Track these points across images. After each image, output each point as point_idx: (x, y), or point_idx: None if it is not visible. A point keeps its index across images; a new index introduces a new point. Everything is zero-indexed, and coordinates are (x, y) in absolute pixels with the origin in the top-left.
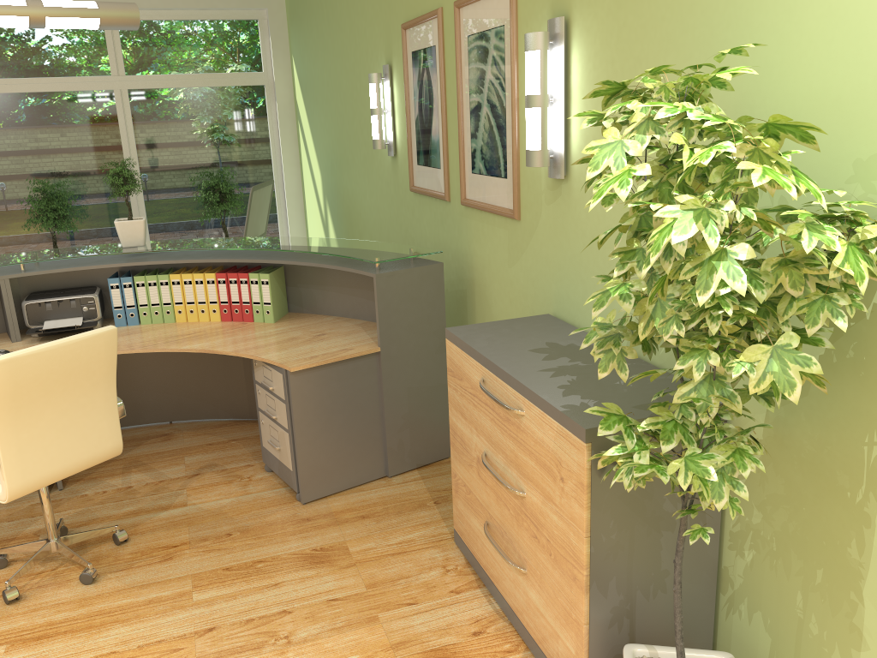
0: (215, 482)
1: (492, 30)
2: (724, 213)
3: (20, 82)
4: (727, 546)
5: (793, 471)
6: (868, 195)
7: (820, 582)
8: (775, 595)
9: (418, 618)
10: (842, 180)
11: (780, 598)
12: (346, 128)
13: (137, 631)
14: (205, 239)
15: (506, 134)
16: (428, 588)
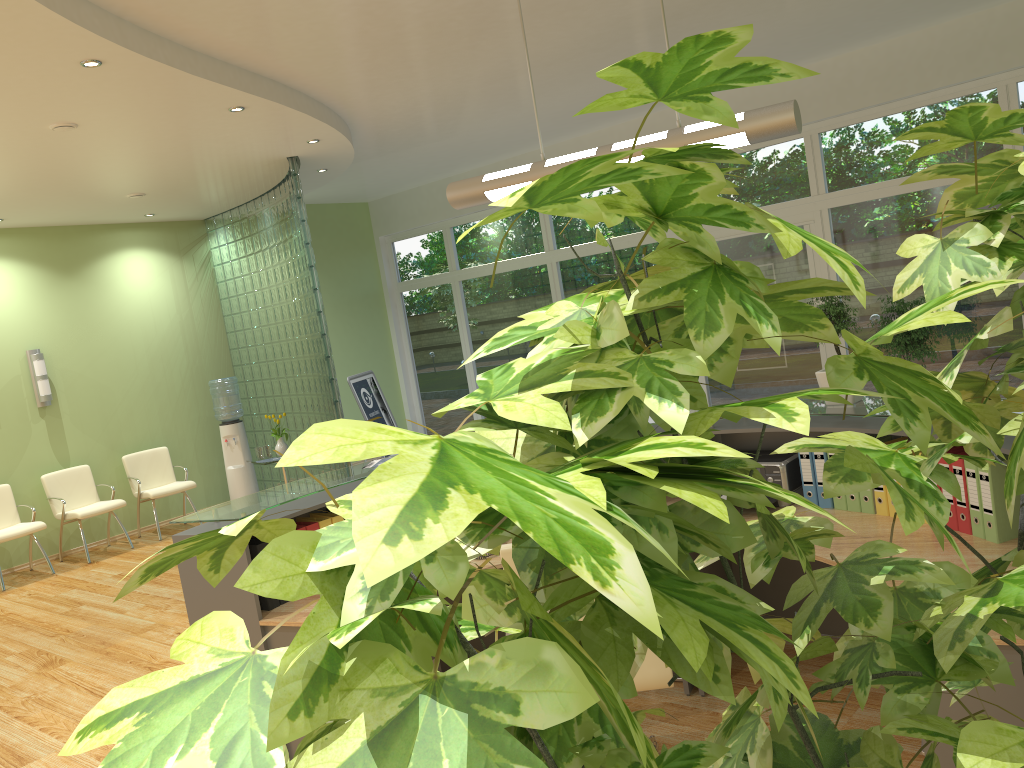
0: None
1: None
2: None
3: (893, 184)
4: None
5: None
6: None
7: None
8: None
9: None
10: None
11: None
12: None
13: None
14: None
15: None
16: None
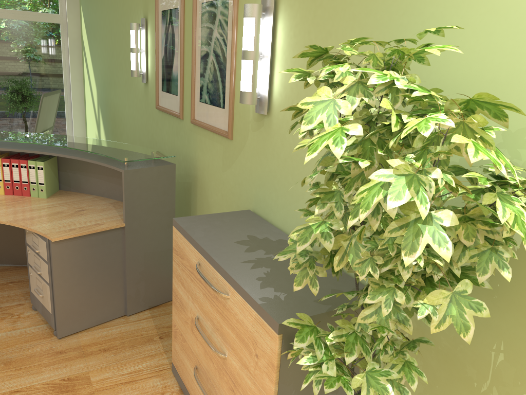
0: None
1: (219, 0)
2: (431, 180)
3: None
4: None
5: (430, 357)
6: (513, 160)
7: None
8: None
9: None
10: None
11: None
12: (114, 60)
13: None
14: None
15: (226, 77)
16: None
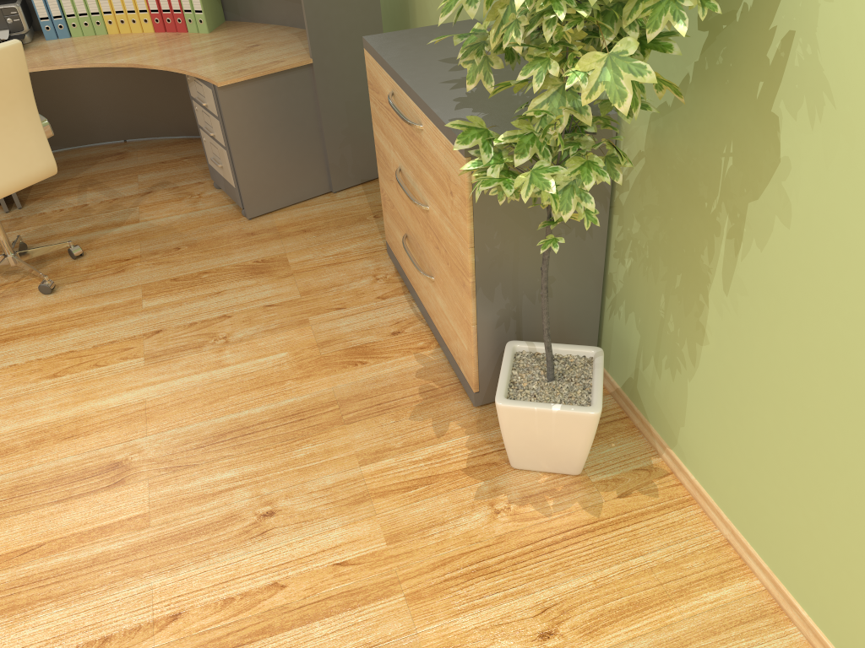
0: (166, 200)
1: None
2: None
3: None
4: (613, 254)
5: (666, 183)
6: None
7: (679, 286)
8: (645, 298)
9: (344, 321)
10: None
11: (649, 301)
12: None
13: (92, 334)
14: None
15: None
16: (357, 295)
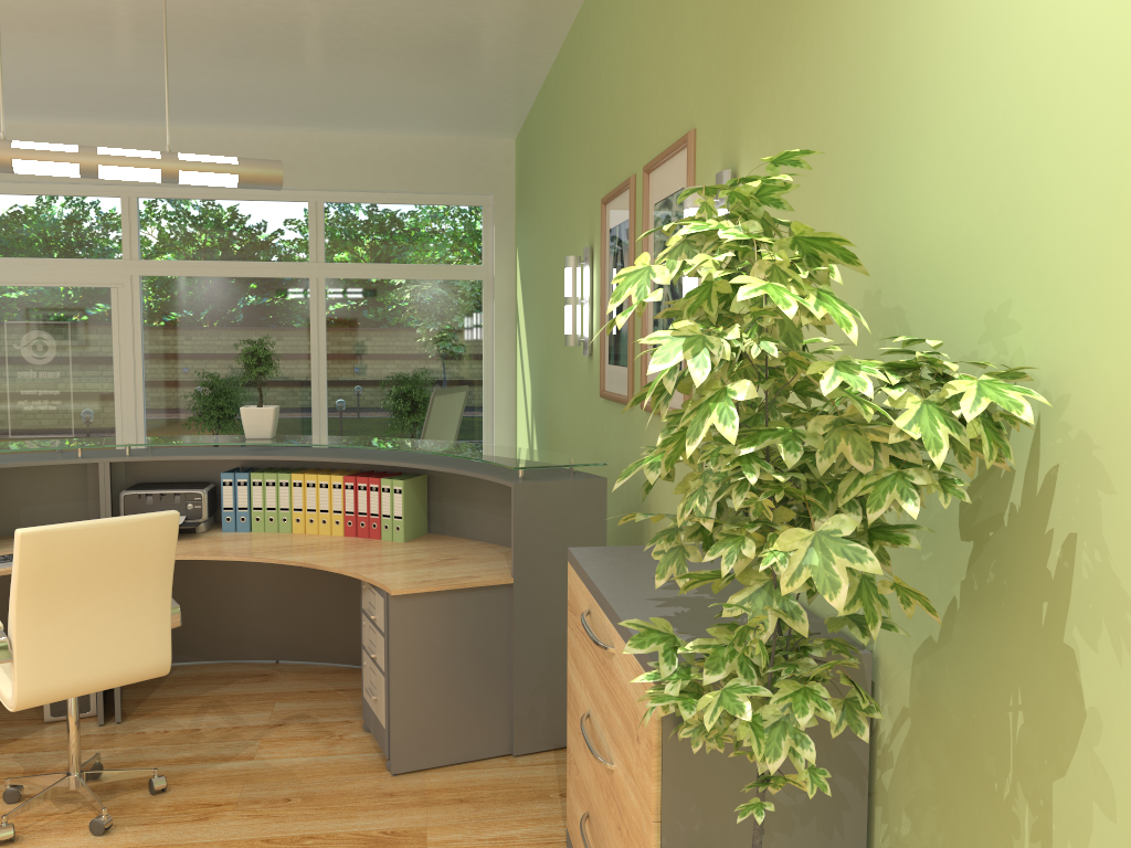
0: (298, 736)
1: (674, 195)
2: (725, 342)
3: (210, 265)
4: None
5: (940, 754)
6: (1000, 357)
7: None
8: None
9: None
10: (975, 339)
11: None
12: (554, 327)
13: None
14: (344, 437)
15: None
16: None
